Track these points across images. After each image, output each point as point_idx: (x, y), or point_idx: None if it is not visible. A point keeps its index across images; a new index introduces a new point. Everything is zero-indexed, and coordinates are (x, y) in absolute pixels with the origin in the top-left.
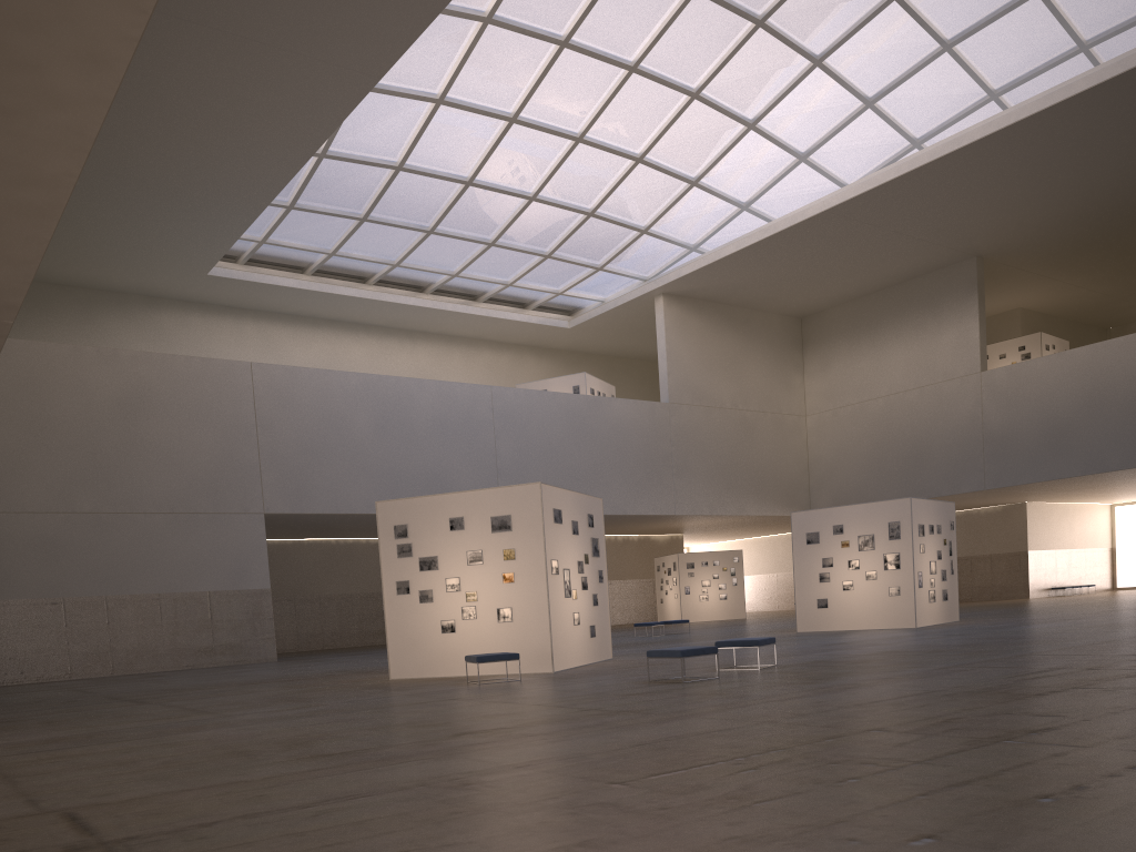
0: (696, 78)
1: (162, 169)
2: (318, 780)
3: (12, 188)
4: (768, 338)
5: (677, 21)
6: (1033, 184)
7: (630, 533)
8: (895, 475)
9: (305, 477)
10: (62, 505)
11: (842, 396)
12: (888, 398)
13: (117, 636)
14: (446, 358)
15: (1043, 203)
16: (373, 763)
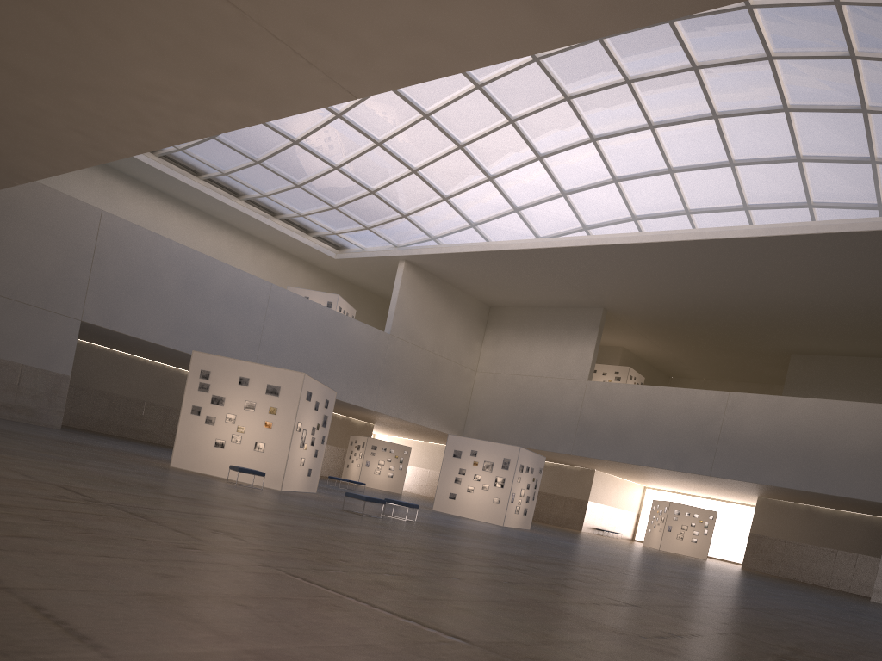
0: (464, 136)
1: None
2: (184, 505)
3: (88, 147)
4: (465, 313)
5: (462, 99)
6: (642, 280)
7: (338, 412)
8: (521, 428)
9: (119, 304)
10: None
11: (502, 366)
12: (529, 378)
13: None
14: (240, 249)
15: (646, 292)
16: (207, 506)
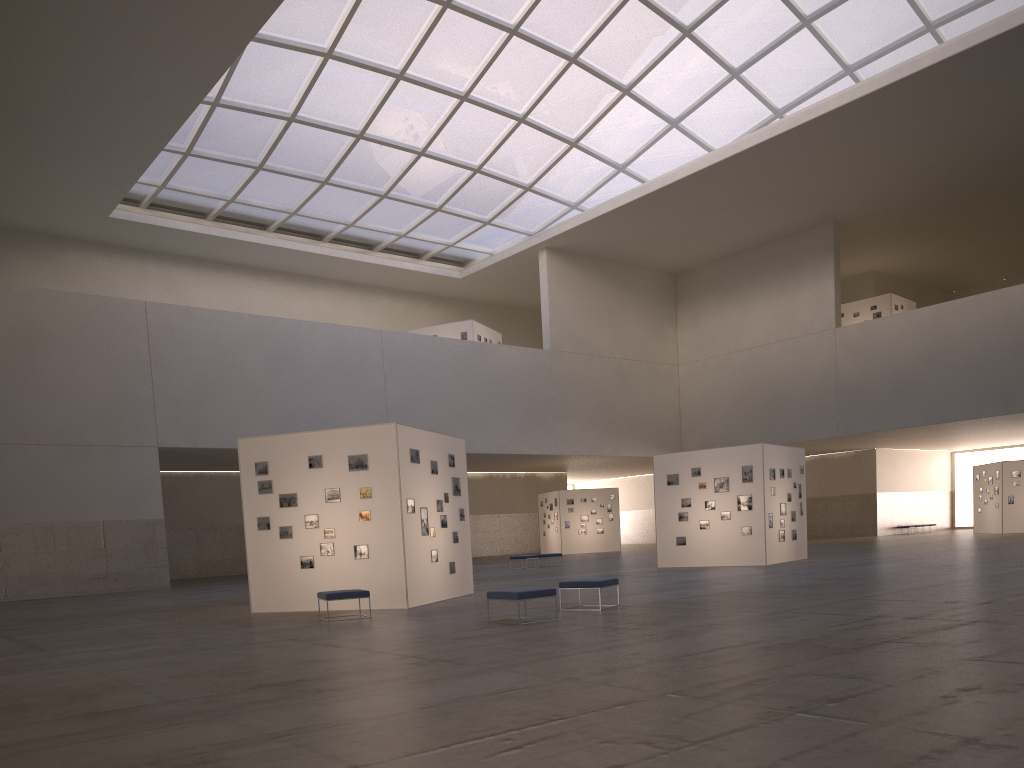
0: (573, 43)
1: (53, 110)
2: (53, 751)
3: None
4: (644, 293)
5: None
6: (883, 155)
7: (517, 470)
8: (758, 421)
9: (199, 413)
10: None
11: (711, 348)
12: (752, 351)
13: (9, 563)
14: (344, 304)
15: (892, 173)
16: (133, 727)
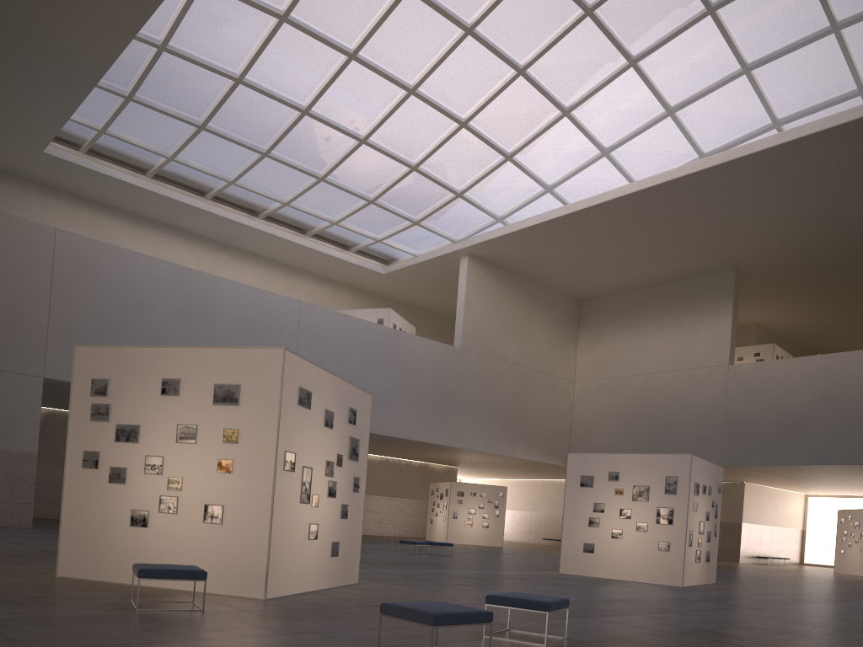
0: (524, 55)
1: None
2: None
3: None
4: (551, 311)
5: None
6: (801, 205)
7: (413, 458)
8: (645, 442)
9: None
10: None
11: (607, 369)
12: (646, 376)
13: None
14: (271, 280)
15: (803, 226)
16: None
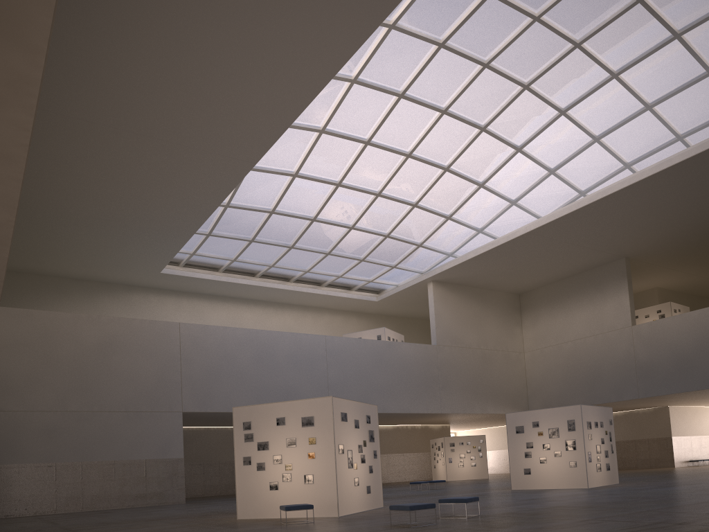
0: (446, 159)
1: (132, 215)
2: None
3: None
4: (498, 306)
5: (433, 129)
6: (655, 215)
7: (415, 423)
8: (581, 389)
9: (209, 390)
10: (60, 406)
11: (546, 340)
12: (574, 342)
13: (86, 486)
14: (302, 319)
15: (663, 226)
16: None
